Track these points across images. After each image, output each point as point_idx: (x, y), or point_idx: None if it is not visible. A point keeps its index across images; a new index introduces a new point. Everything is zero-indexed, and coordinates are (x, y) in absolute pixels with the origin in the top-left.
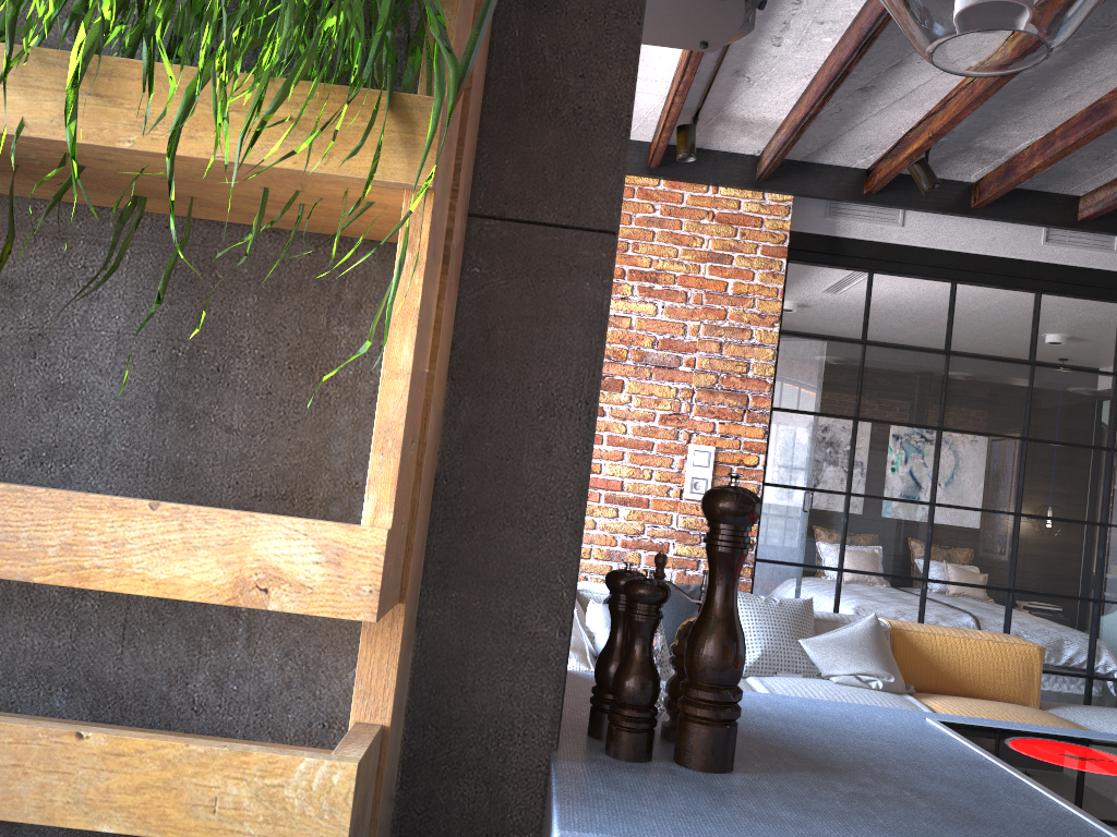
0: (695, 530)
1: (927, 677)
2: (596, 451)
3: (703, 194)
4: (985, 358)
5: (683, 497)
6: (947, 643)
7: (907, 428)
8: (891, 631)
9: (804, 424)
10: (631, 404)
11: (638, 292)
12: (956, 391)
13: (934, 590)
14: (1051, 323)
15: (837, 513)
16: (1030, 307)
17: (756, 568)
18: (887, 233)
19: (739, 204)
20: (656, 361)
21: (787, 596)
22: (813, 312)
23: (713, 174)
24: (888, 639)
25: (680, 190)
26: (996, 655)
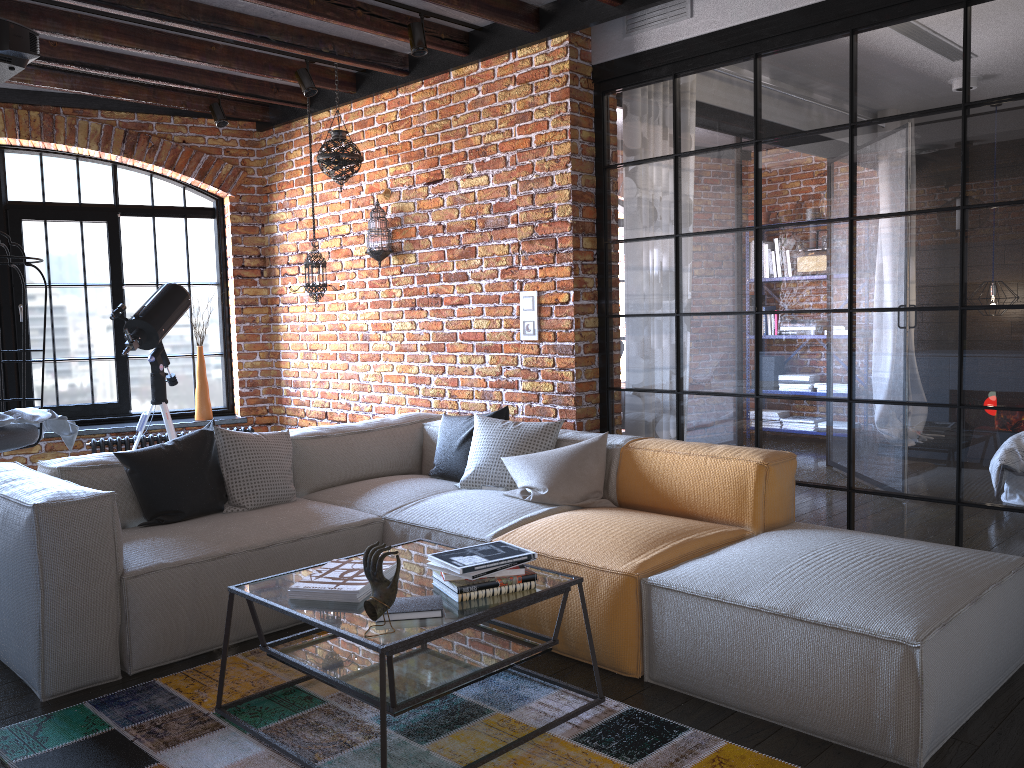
0: (533, 367)
1: (644, 494)
2: (466, 310)
3: (507, 63)
4: (793, 134)
5: (521, 339)
6: (666, 460)
7: (722, 235)
8: (622, 449)
9: (633, 252)
10: (482, 266)
11: (476, 168)
12: (767, 182)
13: (765, 406)
14: (868, 66)
15: (669, 336)
16: (841, 56)
17: (610, 396)
18: (678, 31)
19: (530, 61)
20: (493, 224)
21: (636, 421)
22: (628, 137)
23: (504, 43)
24: (615, 457)
25: (492, 66)
26: (709, 471)
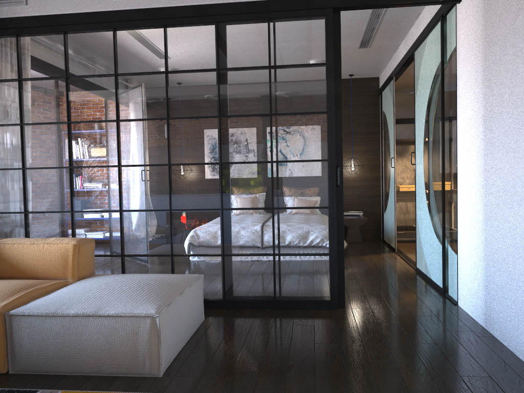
0: None
1: (5, 269)
2: None
3: None
4: (86, 75)
5: None
6: (19, 248)
7: (49, 125)
8: None
9: None
10: None
11: None
12: (74, 99)
13: (77, 216)
14: (122, 47)
15: (18, 181)
16: (109, 40)
17: None
18: (19, 11)
19: None
20: None
21: None
22: None
23: None
24: None
25: None
26: (46, 252)
